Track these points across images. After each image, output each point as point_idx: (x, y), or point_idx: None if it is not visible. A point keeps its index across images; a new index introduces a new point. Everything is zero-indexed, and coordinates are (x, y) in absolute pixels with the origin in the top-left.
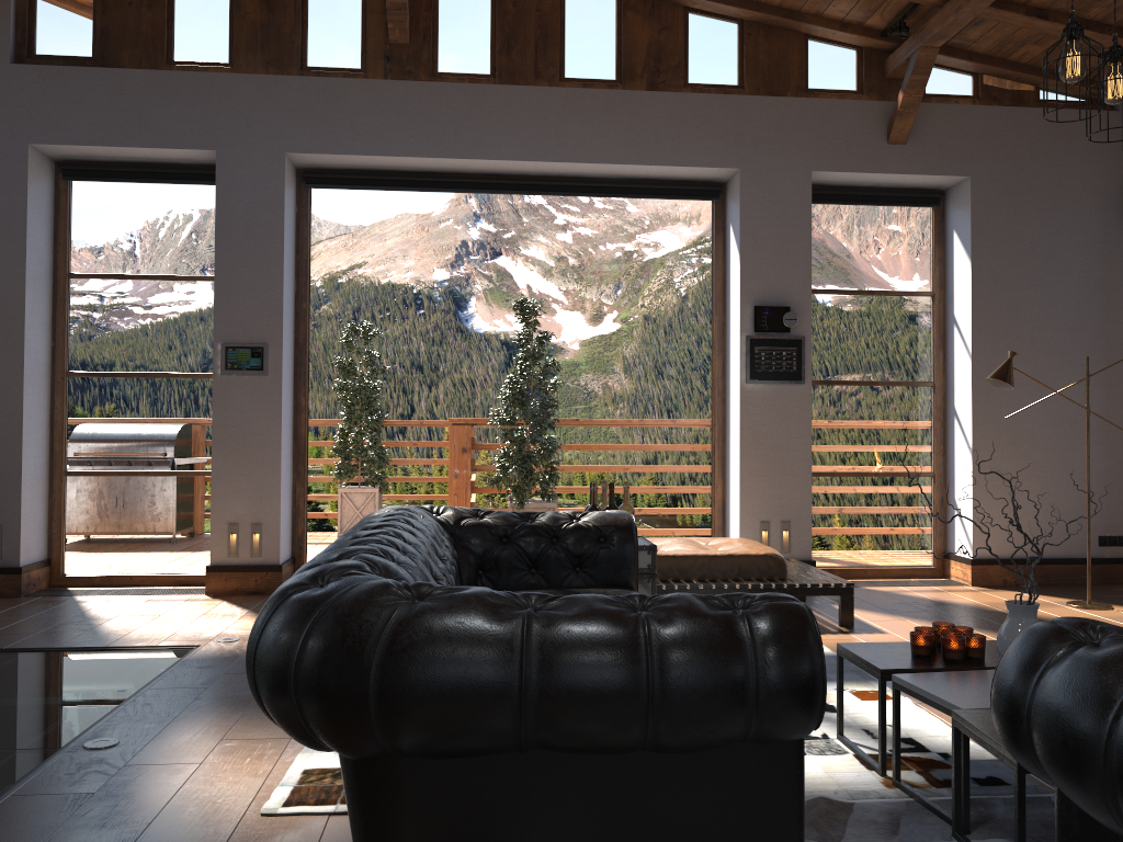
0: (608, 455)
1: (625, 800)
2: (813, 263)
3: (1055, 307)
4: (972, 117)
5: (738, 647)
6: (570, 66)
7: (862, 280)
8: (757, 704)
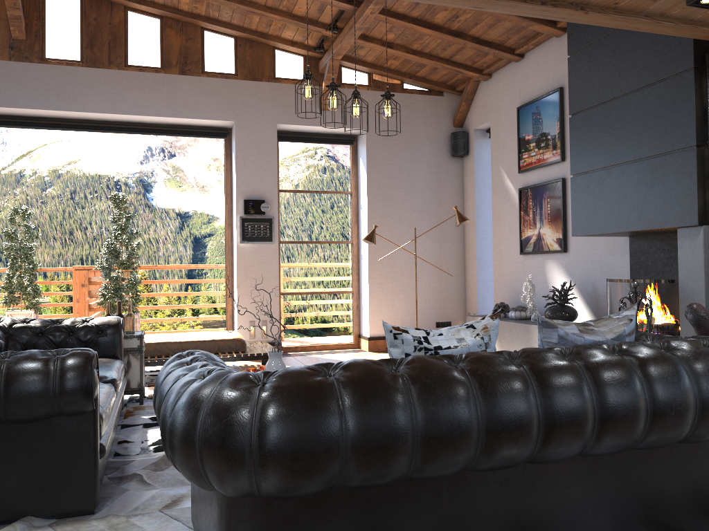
0: (162, 286)
1: (2, 448)
2: (284, 175)
3: (412, 200)
4: (366, 97)
5: (48, 372)
6: (132, 58)
7: (312, 184)
8: (55, 397)
